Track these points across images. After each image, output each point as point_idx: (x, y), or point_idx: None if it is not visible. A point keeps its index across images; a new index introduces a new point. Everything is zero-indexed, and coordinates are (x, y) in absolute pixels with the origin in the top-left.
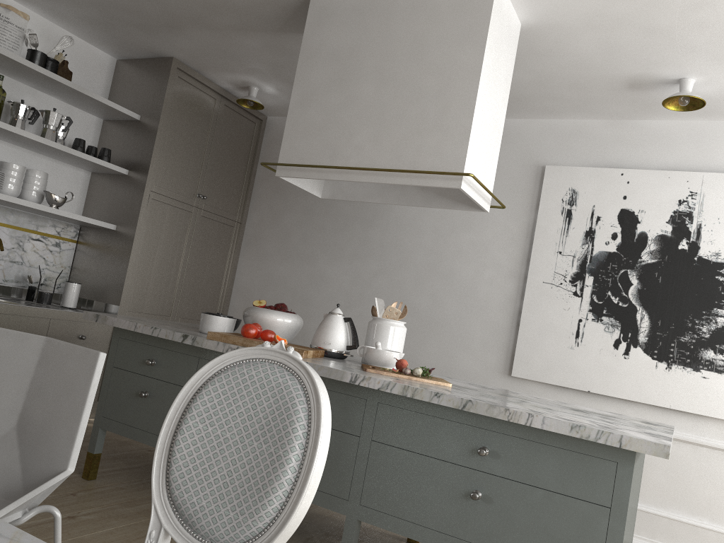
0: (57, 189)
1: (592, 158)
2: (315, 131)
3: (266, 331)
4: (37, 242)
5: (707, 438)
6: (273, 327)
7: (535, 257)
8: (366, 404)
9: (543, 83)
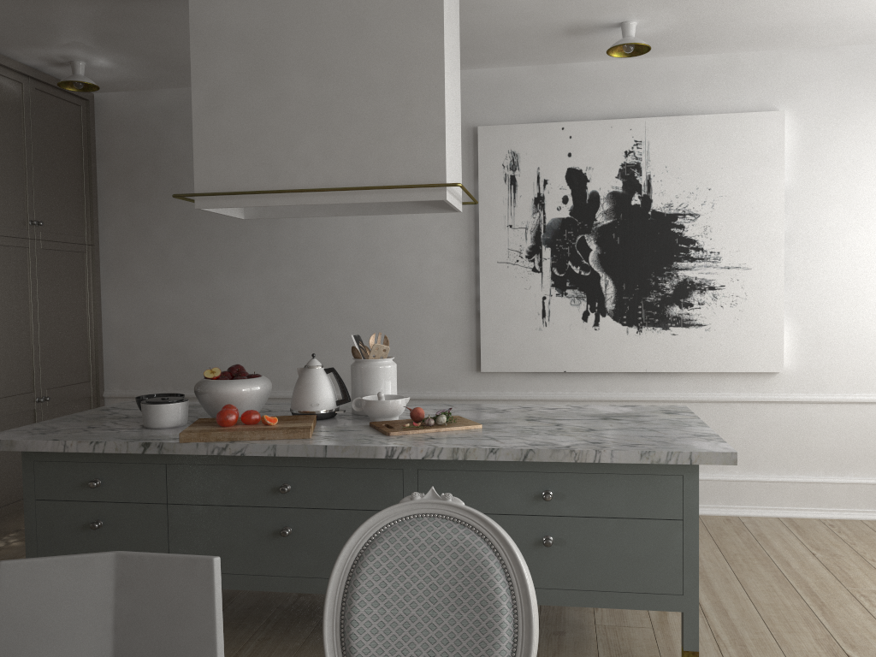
0: None
1: (527, 113)
2: (239, 145)
3: (248, 414)
4: None
5: (683, 393)
6: (243, 400)
7: (484, 235)
8: (404, 474)
9: (472, 34)
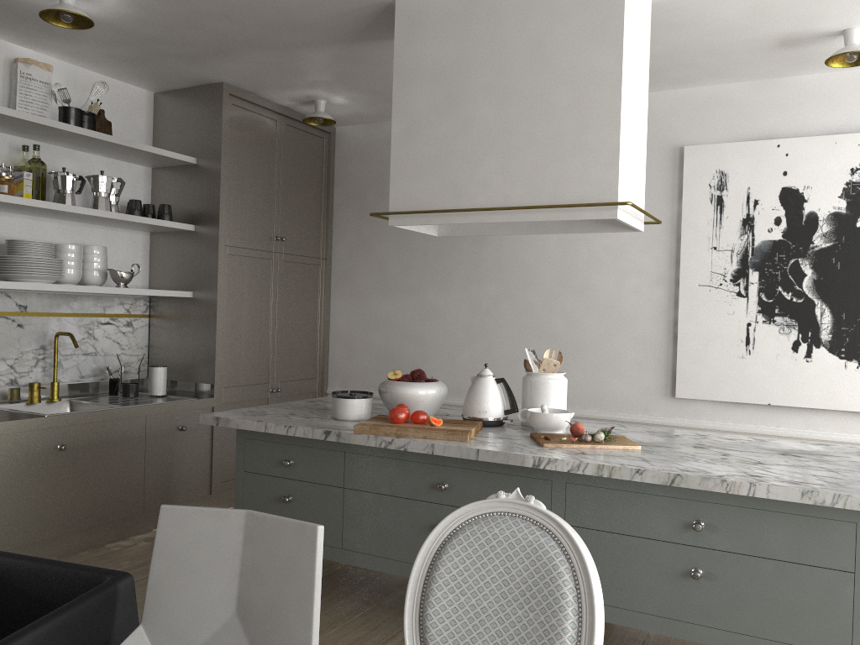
0: (117, 261)
1: (739, 130)
2: (429, 168)
3: (417, 414)
4: (107, 326)
5: None
6: (418, 401)
7: (686, 257)
8: (552, 486)
9: (675, 54)
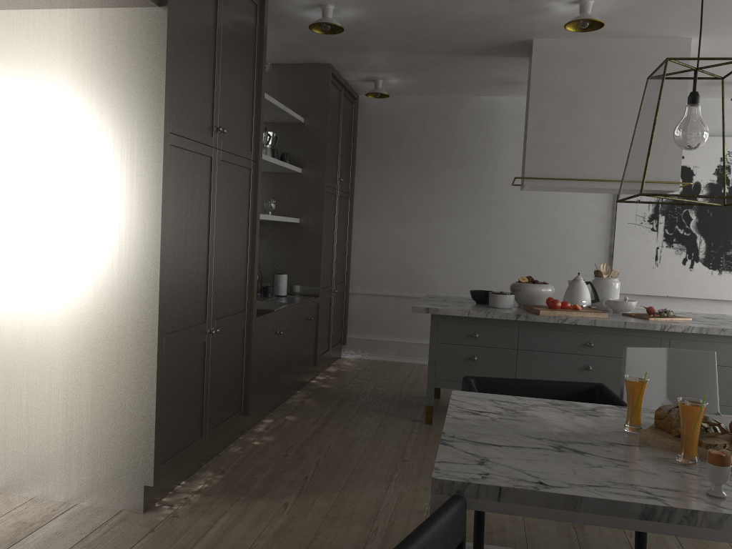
0: None
1: None
2: (554, 151)
3: (566, 303)
4: None
5: None
6: (546, 296)
7: (620, 205)
8: (661, 341)
9: None
